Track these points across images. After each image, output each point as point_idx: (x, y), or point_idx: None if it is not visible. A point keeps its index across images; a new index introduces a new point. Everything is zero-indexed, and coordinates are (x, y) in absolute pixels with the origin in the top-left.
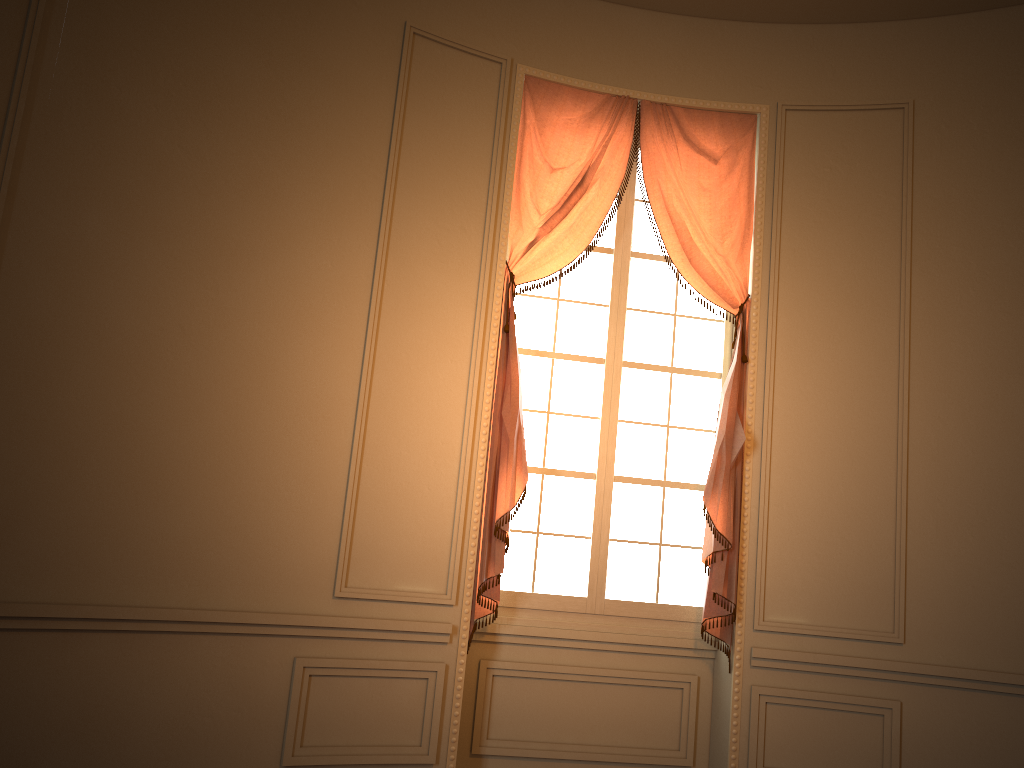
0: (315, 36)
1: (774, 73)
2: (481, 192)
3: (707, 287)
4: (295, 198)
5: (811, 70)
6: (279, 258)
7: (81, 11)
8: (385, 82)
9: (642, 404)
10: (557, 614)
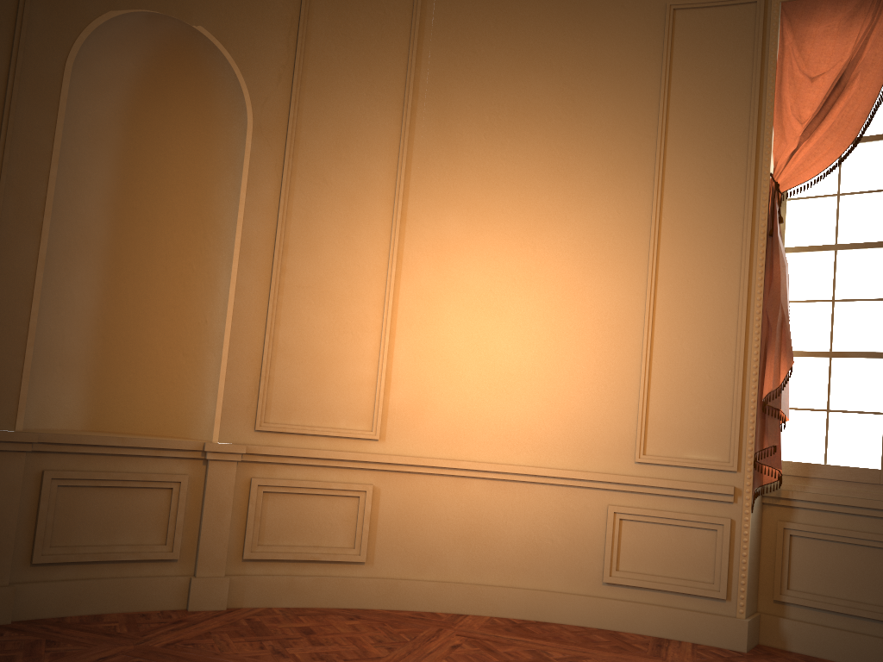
0: (593, 45)
1: None
2: (743, 120)
3: None
4: (586, 170)
5: None
6: (577, 217)
7: (434, 94)
8: (652, 58)
9: None
10: (850, 484)
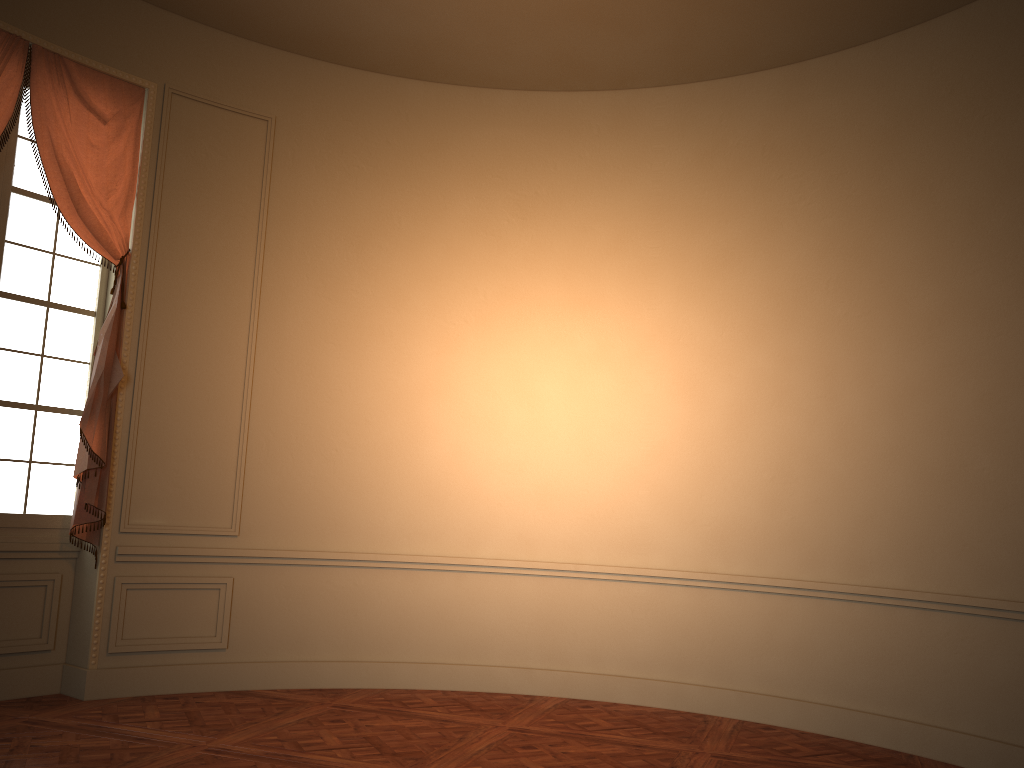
0: None
1: (164, 56)
2: None
3: (91, 236)
4: None
5: (196, 64)
6: None
7: None
8: None
9: (18, 333)
10: None
